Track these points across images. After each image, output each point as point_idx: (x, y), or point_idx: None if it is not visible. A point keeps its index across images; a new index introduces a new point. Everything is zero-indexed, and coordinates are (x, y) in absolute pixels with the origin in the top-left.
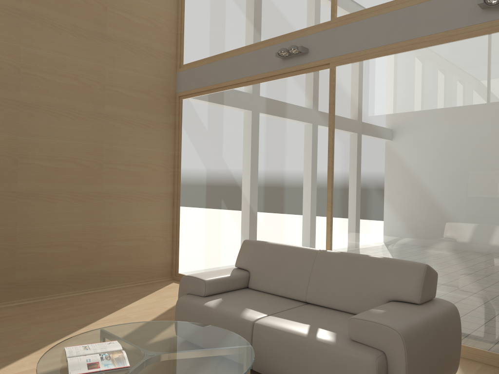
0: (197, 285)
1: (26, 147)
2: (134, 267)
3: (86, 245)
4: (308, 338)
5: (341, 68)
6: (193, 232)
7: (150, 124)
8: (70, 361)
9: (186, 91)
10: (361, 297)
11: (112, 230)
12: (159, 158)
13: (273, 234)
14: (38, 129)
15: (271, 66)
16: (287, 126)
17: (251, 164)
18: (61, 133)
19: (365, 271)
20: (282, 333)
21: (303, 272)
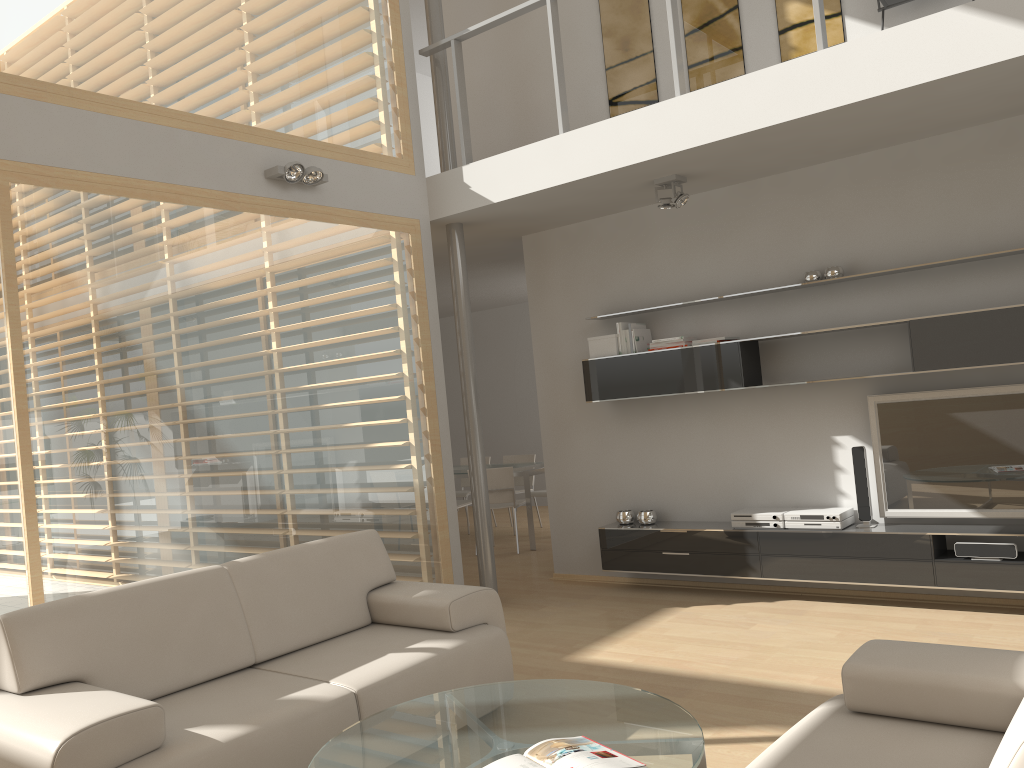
0: (138, 728)
1: None
2: None
3: None
4: (441, 654)
5: (32, 192)
6: None
7: None
8: (605, 767)
9: None
10: (339, 605)
11: None
12: None
13: None
14: None
15: None
16: None
17: None
18: None
19: (323, 565)
20: (410, 671)
21: (228, 613)
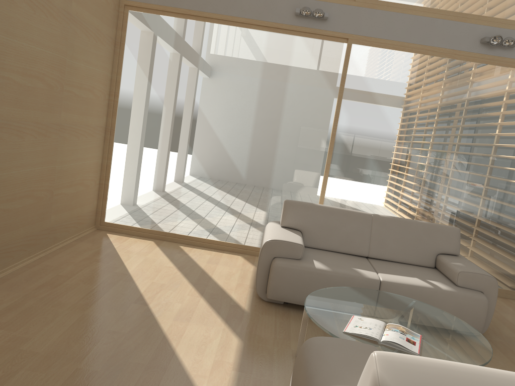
0: (292, 249)
1: (4, 51)
2: (73, 218)
3: (43, 195)
4: (436, 289)
5: (360, 48)
6: (137, 176)
7: (100, 37)
8: (396, 341)
9: (141, 3)
10: (418, 252)
11: (63, 173)
12: (102, 81)
13: (258, 188)
14: (16, 25)
15: (279, 18)
16: (290, 85)
17: (237, 114)
18: (35, 35)
19: (418, 232)
20: (413, 287)
21: (363, 232)
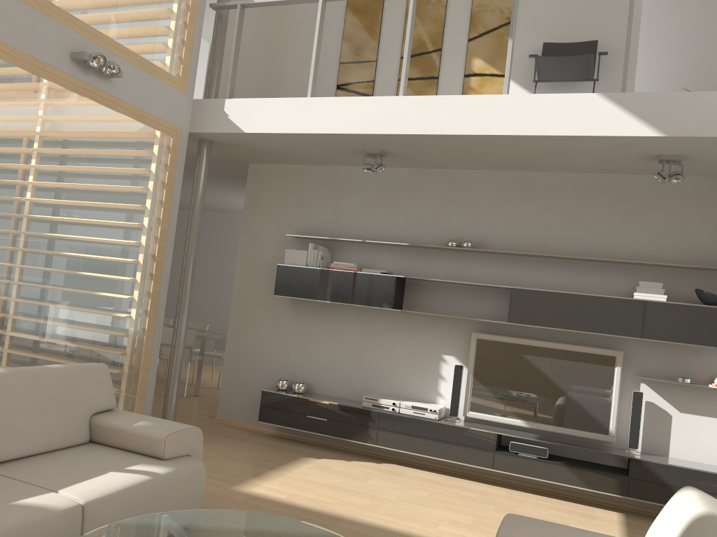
0: None
1: None
2: None
3: None
4: (155, 478)
5: None
6: None
7: None
8: None
9: None
10: (66, 423)
11: None
12: None
13: None
14: None
15: None
16: None
17: None
18: None
19: (59, 387)
20: (130, 490)
21: None
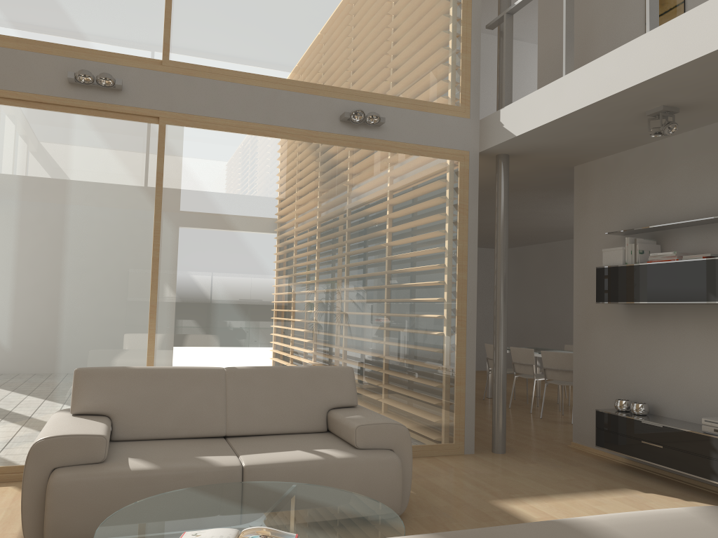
0: (86, 446)
1: None
2: None
3: None
4: (327, 459)
5: (179, 130)
6: None
7: None
8: None
9: None
10: (301, 412)
11: None
12: None
13: (36, 361)
14: None
15: (42, 87)
16: (74, 189)
17: None
18: None
19: (297, 383)
20: (294, 464)
21: (214, 398)
